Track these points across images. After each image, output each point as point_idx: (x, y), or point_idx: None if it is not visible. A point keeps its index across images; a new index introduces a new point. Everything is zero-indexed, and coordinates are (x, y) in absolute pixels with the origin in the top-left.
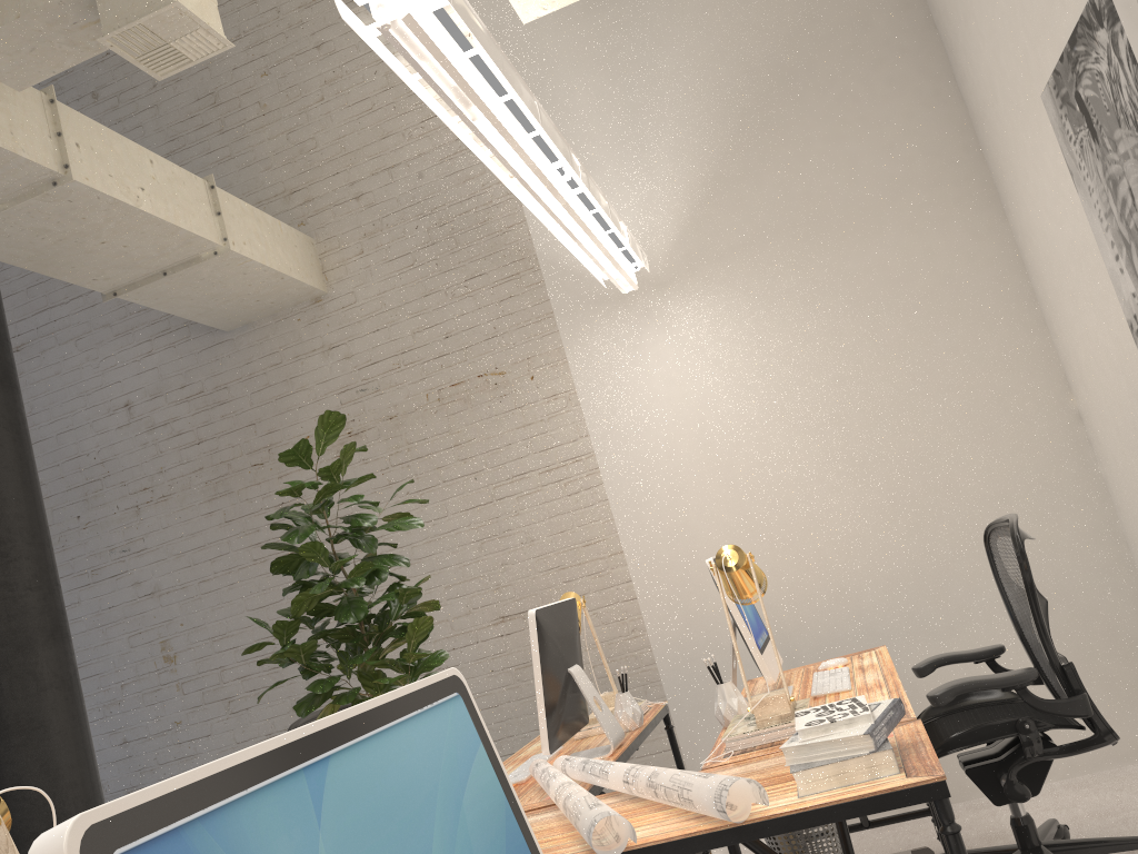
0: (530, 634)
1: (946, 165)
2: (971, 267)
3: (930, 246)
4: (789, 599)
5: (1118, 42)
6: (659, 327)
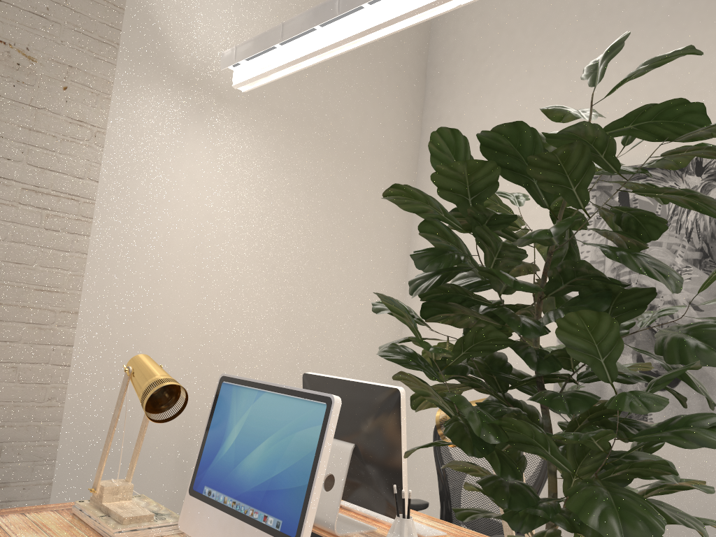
0: (329, 426)
1: (402, 158)
2: (390, 228)
3: (379, 200)
4: (204, 412)
5: (711, 190)
6: (205, 130)
